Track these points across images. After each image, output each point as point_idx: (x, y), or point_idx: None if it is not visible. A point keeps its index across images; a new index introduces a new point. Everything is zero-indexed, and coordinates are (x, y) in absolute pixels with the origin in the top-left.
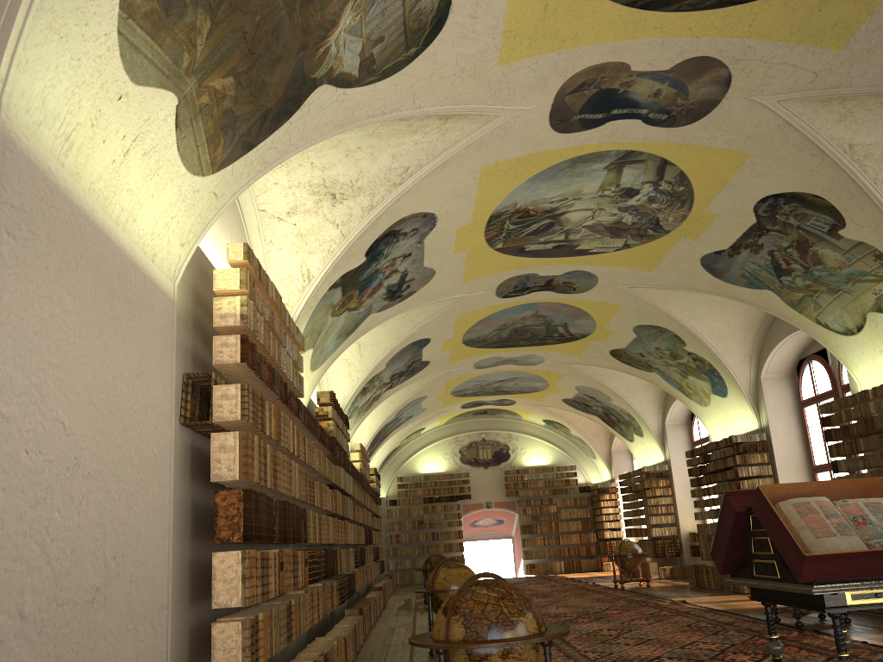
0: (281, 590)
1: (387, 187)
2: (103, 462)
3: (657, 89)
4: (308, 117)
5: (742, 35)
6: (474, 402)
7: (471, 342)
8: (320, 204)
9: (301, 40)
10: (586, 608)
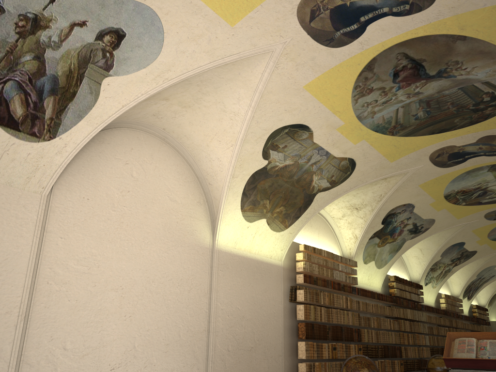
0: (334, 357)
1: (376, 202)
2: (252, 316)
3: (478, 147)
4: (318, 201)
5: (495, 127)
6: None
7: None
8: (352, 212)
9: (302, 189)
10: None
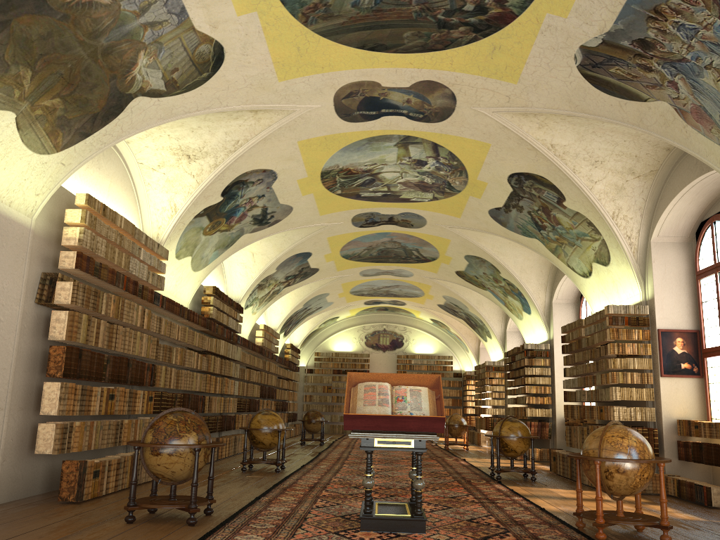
0: (109, 412)
1: (225, 153)
2: None
3: (407, 98)
4: (133, 115)
5: (448, 69)
6: (374, 301)
7: (349, 257)
8: (180, 161)
9: (110, 74)
10: (394, 457)
